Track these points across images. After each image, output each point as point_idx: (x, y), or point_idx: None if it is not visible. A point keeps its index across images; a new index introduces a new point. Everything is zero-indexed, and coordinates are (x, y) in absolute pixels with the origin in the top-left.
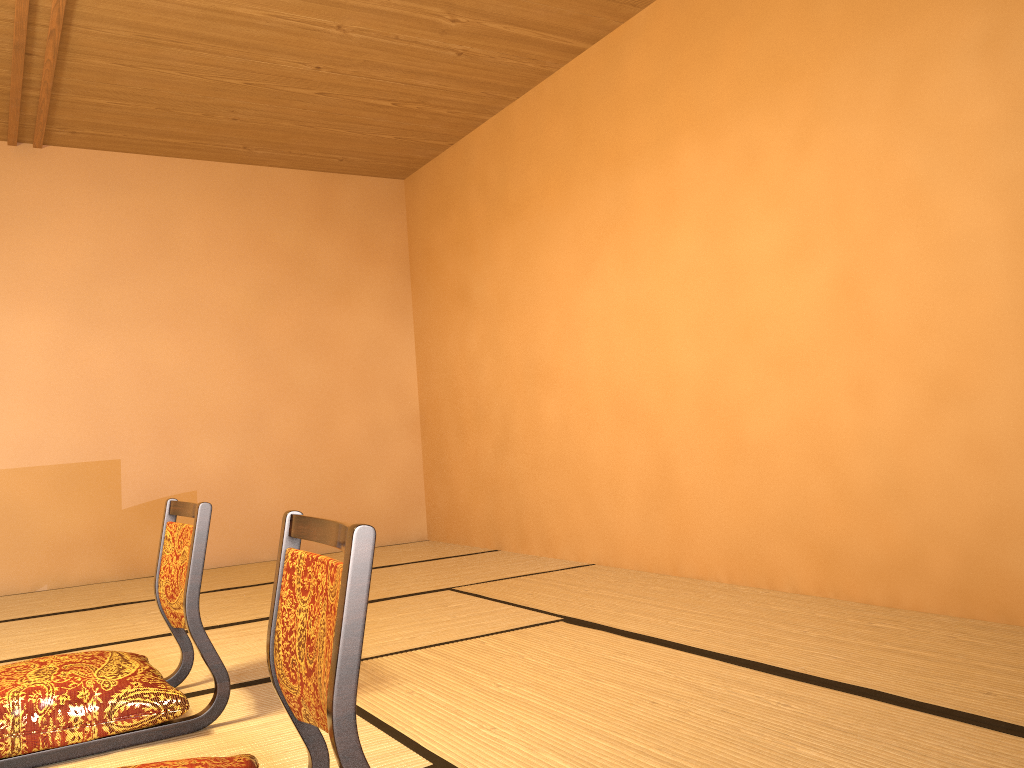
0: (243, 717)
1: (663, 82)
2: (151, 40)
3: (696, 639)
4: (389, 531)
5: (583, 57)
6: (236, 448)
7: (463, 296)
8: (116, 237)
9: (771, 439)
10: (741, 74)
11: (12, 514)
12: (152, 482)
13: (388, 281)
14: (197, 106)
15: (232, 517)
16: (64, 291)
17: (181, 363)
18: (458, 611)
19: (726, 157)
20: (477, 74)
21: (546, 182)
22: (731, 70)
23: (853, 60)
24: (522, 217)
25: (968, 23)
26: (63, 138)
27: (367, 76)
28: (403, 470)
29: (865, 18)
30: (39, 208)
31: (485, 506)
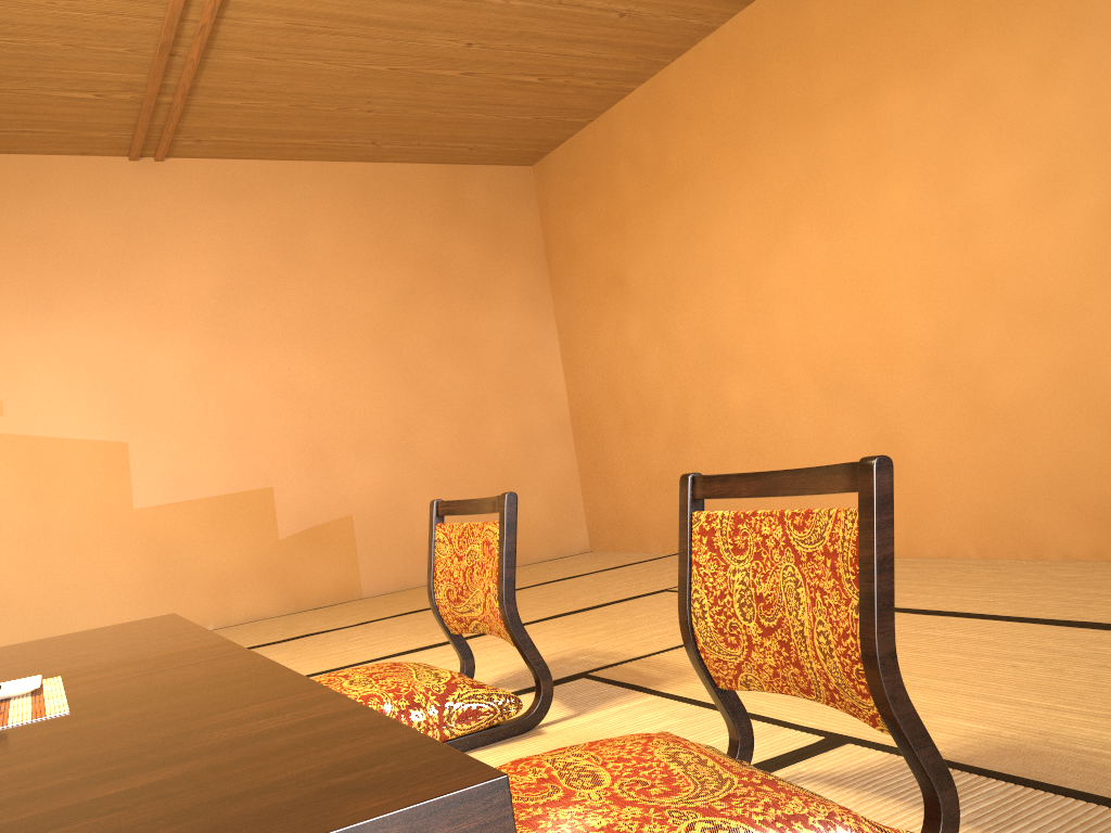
0: (563, 716)
1: (860, 23)
2: (301, 28)
3: (999, 609)
4: (550, 545)
5: (754, 7)
6: (388, 467)
7: (617, 284)
8: (246, 250)
9: (1025, 397)
10: (961, 3)
11: (170, 552)
12: (307, 509)
13: (525, 277)
14: (333, 99)
15: (390, 540)
16: (200, 312)
17: (324, 380)
18: None
19: (948, 96)
20: (636, 37)
21: (716, 149)
22: None
23: None
24: (687, 190)
25: None
26: (186, 148)
27: (519, 49)
28: (559, 478)
29: None
30: (166, 225)
31: (661, 507)
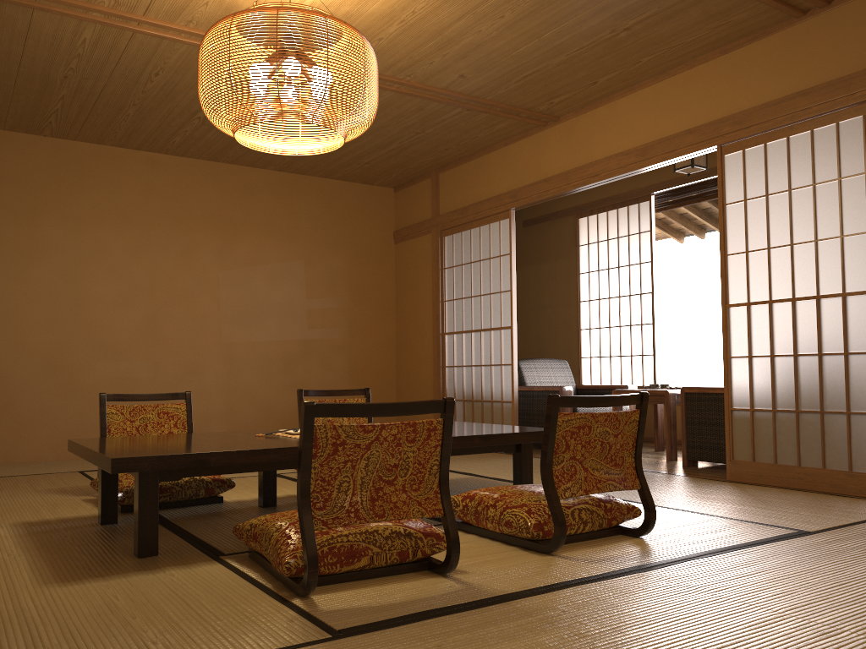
0: None
1: (37, 182)
2: None
3: None
4: None
5: None
6: None
7: None
8: None
9: (98, 385)
10: (100, 207)
11: None
12: None
13: None
14: None
15: None
16: None
17: None
18: (6, 480)
19: (84, 242)
20: None
21: None
22: (93, 202)
23: (165, 232)
24: None
25: (213, 242)
26: None
27: None
28: None
29: (172, 219)
30: None
31: None
